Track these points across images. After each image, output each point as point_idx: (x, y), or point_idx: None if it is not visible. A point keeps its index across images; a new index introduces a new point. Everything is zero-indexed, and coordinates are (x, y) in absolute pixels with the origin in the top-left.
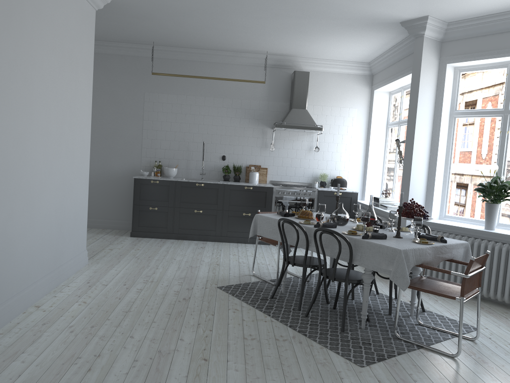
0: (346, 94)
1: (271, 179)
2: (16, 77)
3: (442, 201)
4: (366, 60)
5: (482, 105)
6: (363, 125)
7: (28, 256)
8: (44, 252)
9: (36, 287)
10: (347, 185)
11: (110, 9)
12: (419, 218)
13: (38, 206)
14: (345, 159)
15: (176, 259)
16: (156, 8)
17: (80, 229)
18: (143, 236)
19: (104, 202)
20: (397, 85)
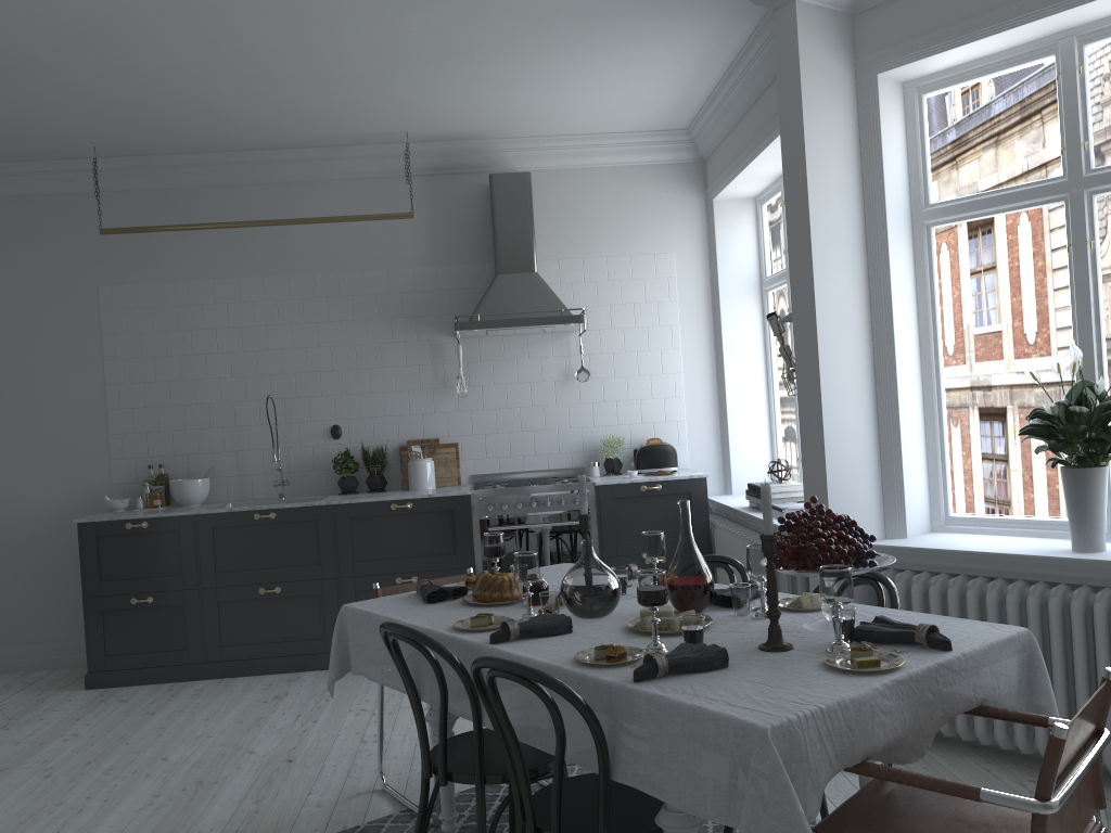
0: (642, 218)
1: (472, 471)
2: None
3: (932, 476)
4: (677, 122)
5: (1002, 179)
6: (700, 294)
7: None
8: None
9: None
10: (680, 460)
11: None
12: (836, 571)
13: None
14: (666, 391)
15: (170, 759)
16: (8, 28)
17: None
18: (123, 683)
19: (23, 598)
20: (765, 173)
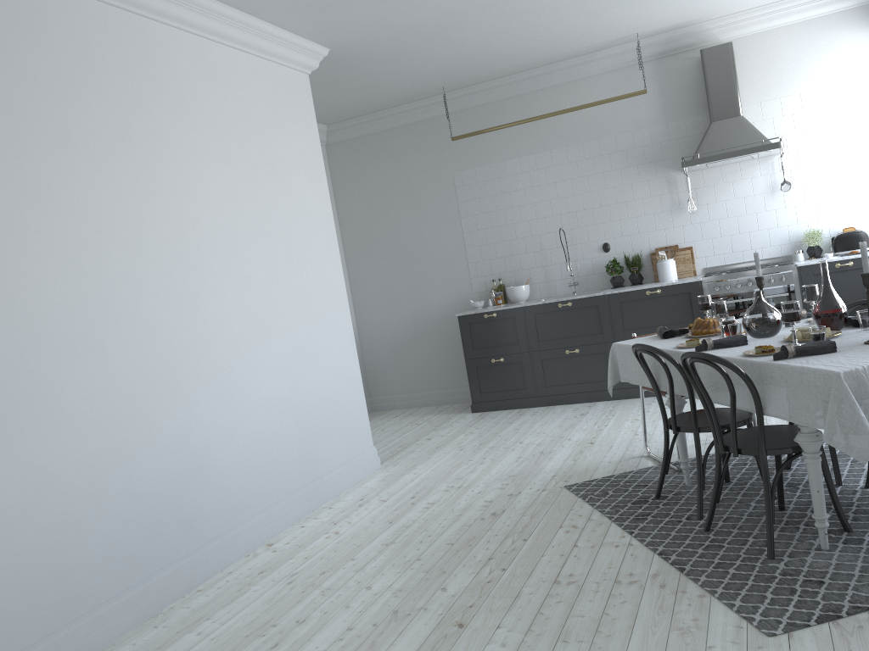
0: (829, 57)
1: (704, 265)
2: (157, 217)
3: None
4: None
5: None
6: None
7: (243, 470)
8: (275, 460)
9: (269, 515)
10: None
11: (341, 64)
12: None
13: (247, 395)
14: (858, 190)
15: (523, 442)
16: (398, 35)
17: (351, 415)
18: (491, 409)
19: (432, 363)
20: None
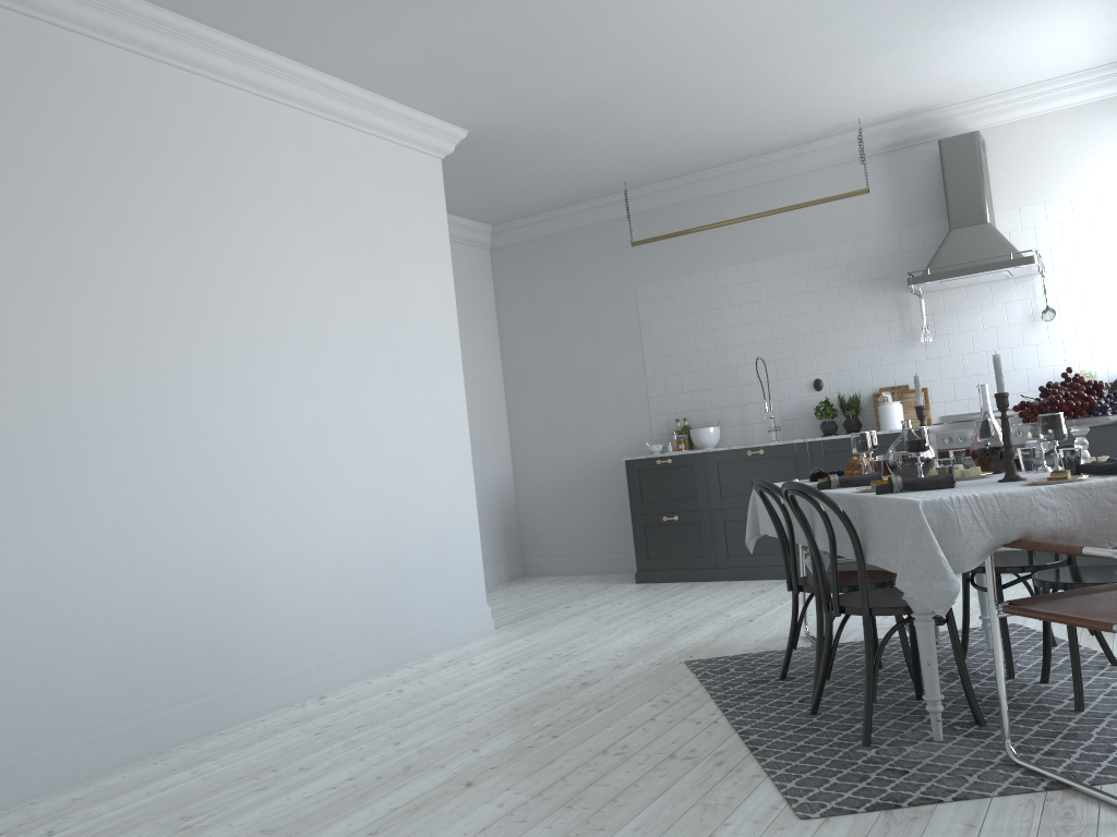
0: (1109, 152)
1: (941, 413)
2: (221, 304)
3: None
4: None
5: None
6: None
7: (299, 605)
8: (345, 601)
9: (329, 664)
10: None
11: (488, 149)
12: (1046, 415)
13: (316, 518)
14: None
15: (672, 616)
16: (548, 116)
17: (459, 563)
18: (660, 580)
19: (598, 520)
20: None
